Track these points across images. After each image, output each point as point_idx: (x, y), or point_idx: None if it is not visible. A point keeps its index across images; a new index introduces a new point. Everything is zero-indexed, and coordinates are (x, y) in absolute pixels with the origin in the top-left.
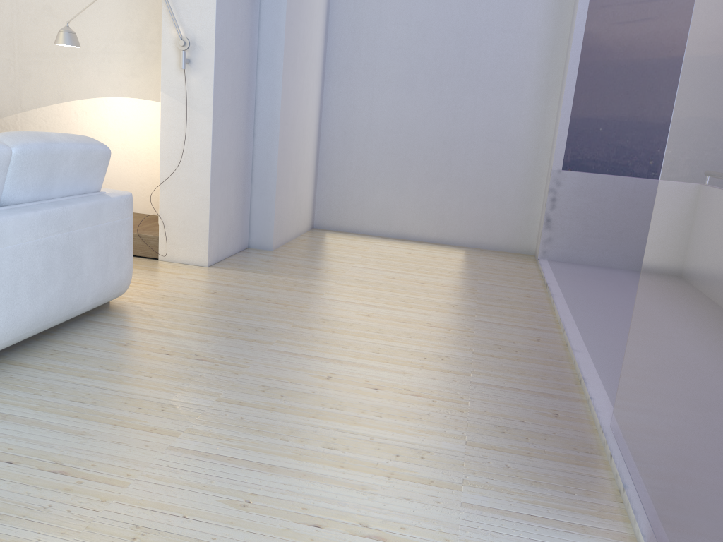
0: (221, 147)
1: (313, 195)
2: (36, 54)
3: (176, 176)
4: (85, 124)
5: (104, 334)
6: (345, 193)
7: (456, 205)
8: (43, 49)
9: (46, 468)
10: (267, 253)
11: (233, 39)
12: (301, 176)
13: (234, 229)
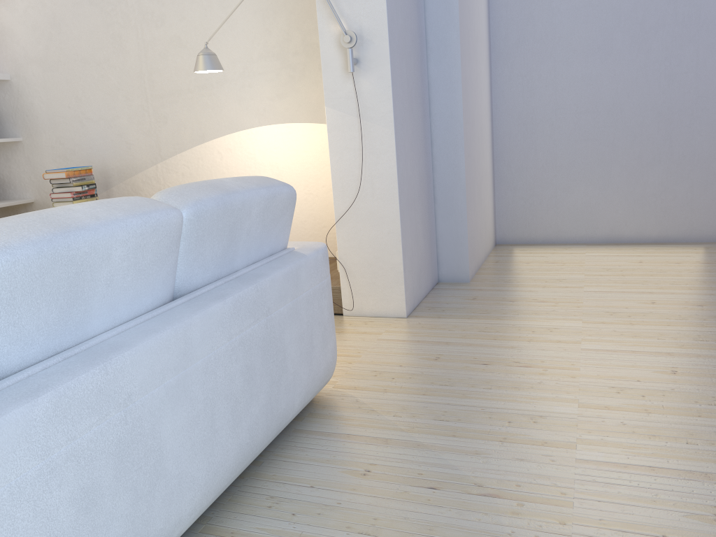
0: (405, 164)
1: (493, 205)
2: (169, 94)
3: (355, 208)
4: (230, 163)
5: (328, 455)
6: (532, 196)
7: (683, 190)
8: (176, 87)
9: None
10: (466, 287)
11: (403, 25)
12: (483, 184)
13: (425, 262)
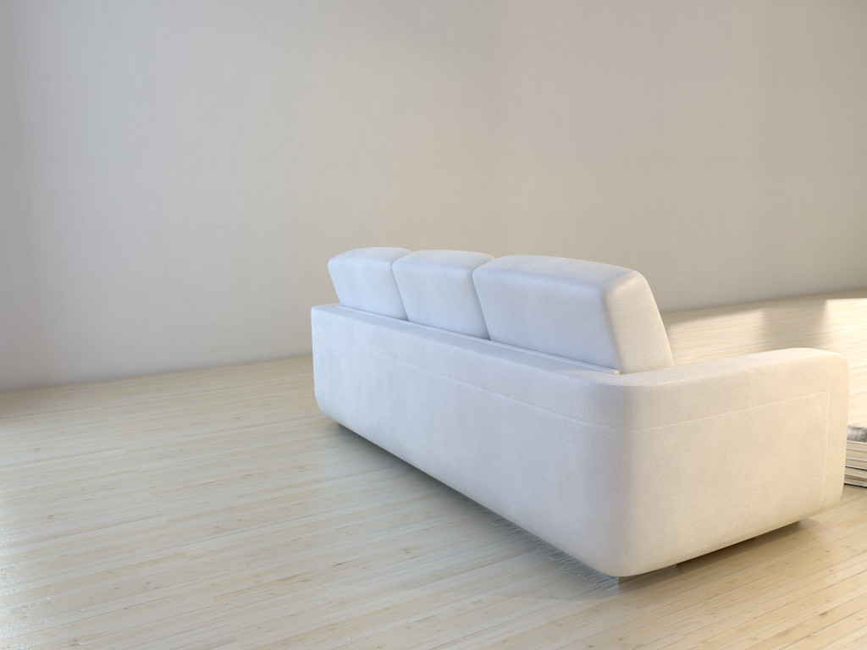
0: None
1: None
2: None
3: None
4: None
5: (460, 547)
6: None
7: None
8: None
9: (220, 480)
10: None
11: None
12: None
13: None
